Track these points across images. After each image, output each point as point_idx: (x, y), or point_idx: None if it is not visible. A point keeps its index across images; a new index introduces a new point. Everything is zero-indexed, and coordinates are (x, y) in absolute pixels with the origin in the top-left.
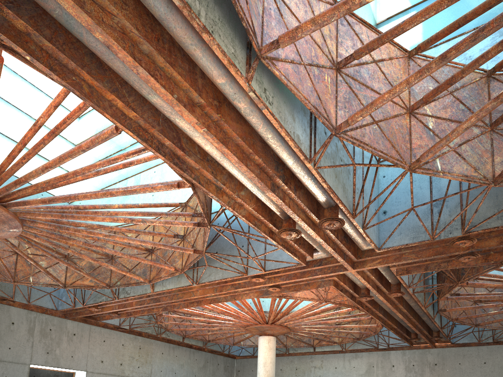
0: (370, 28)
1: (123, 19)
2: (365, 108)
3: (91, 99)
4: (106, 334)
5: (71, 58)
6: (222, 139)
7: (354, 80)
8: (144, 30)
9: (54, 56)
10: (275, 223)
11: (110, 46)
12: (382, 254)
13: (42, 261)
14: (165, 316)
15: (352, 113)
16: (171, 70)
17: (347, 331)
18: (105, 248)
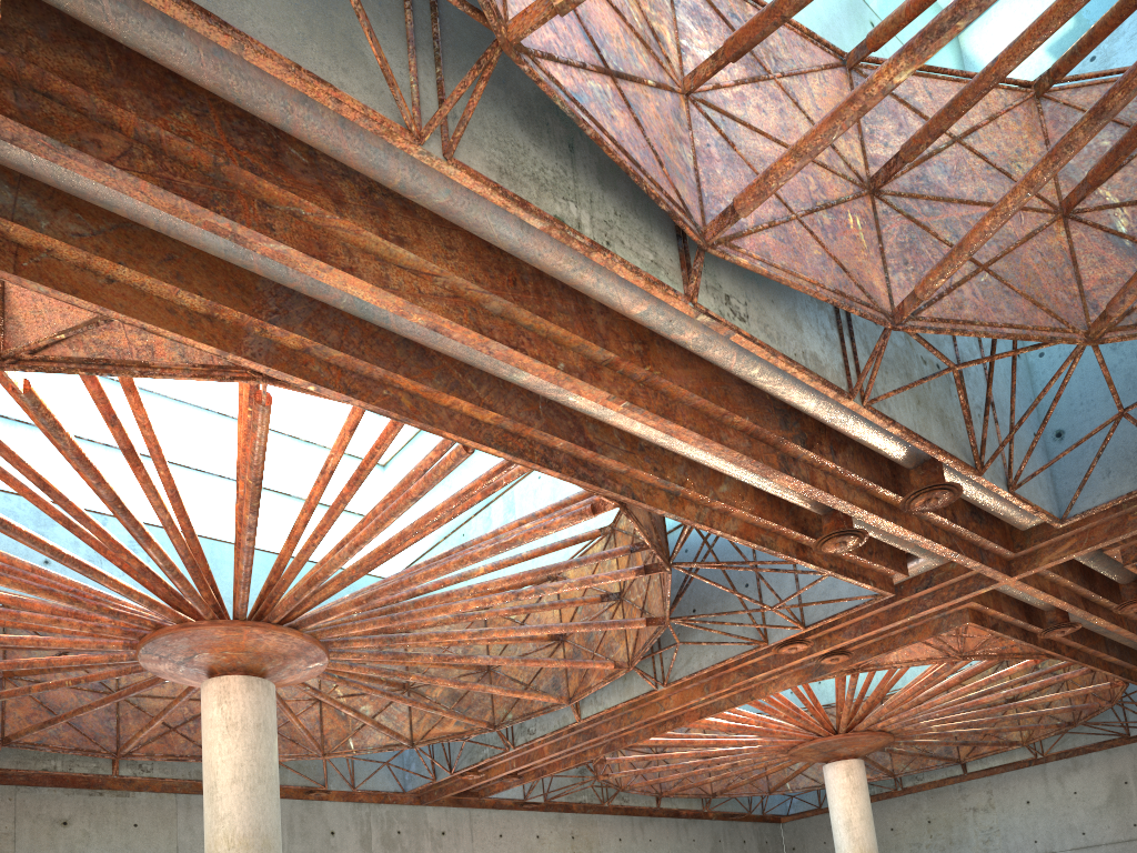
0: (932, 75)
1: (451, 276)
2: (948, 258)
3: (417, 417)
4: (501, 820)
5: (376, 361)
6: (661, 409)
7: (916, 198)
8: (488, 278)
9: (349, 369)
10: (806, 527)
11: (437, 327)
12: (1075, 526)
13: (364, 705)
14: (613, 762)
15: (925, 269)
16: (545, 325)
17: (1037, 712)
18: (476, 656)
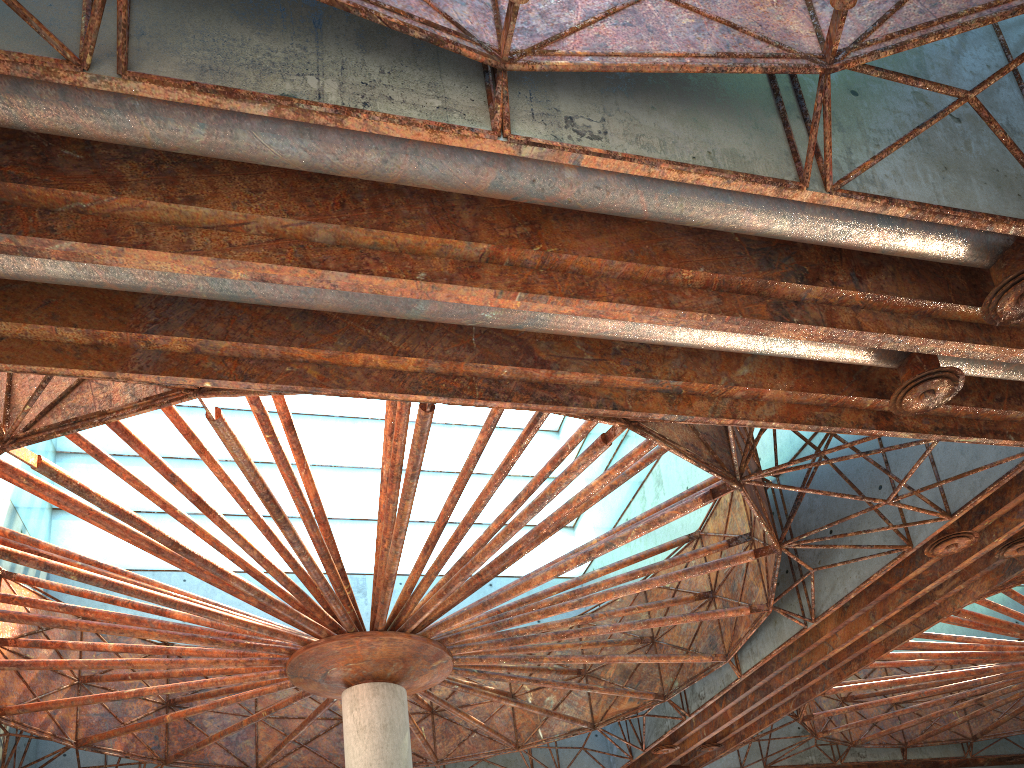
0: None
1: (258, 218)
2: None
3: (326, 384)
4: None
5: (267, 340)
6: (574, 290)
7: None
8: (305, 208)
9: (246, 356)
10: (883, 389)
11: (263, 276)
12: None
13: (549, 696)
14: (821, 717)
15: None
16: (389, 237)
17: None
18: (594, 627)
